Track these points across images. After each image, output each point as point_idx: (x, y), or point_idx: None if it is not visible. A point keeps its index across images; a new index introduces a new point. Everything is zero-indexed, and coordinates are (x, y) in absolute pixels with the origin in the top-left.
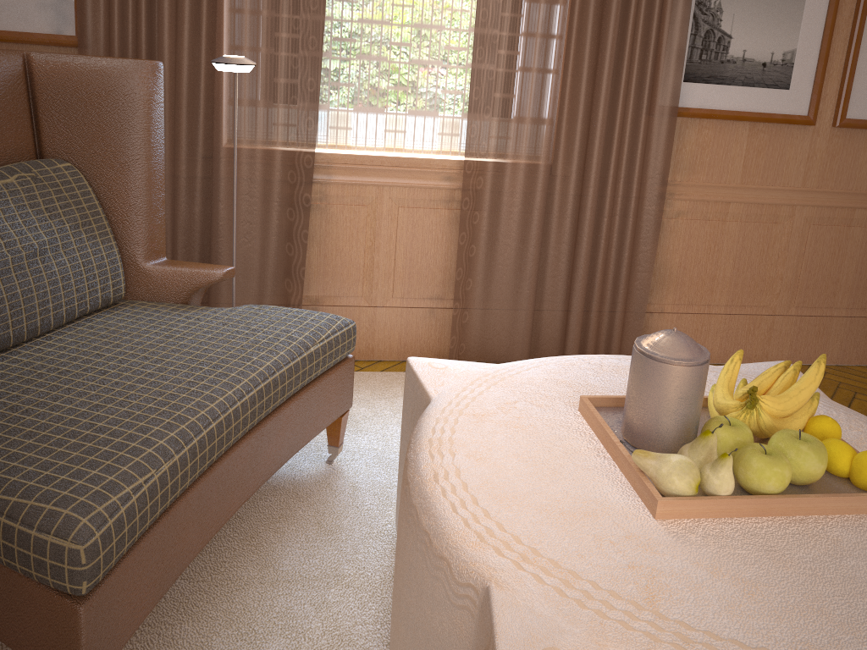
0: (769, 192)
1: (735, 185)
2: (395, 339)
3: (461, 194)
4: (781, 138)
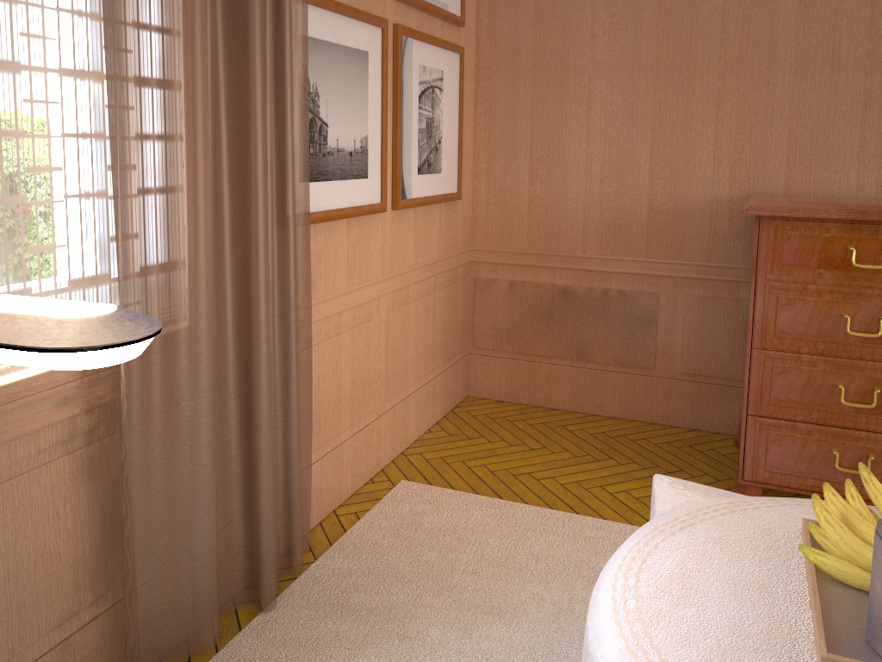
0: (365, 290)
1: (345, 291)
2: None
3: (85, 419)
4: (366, 230)
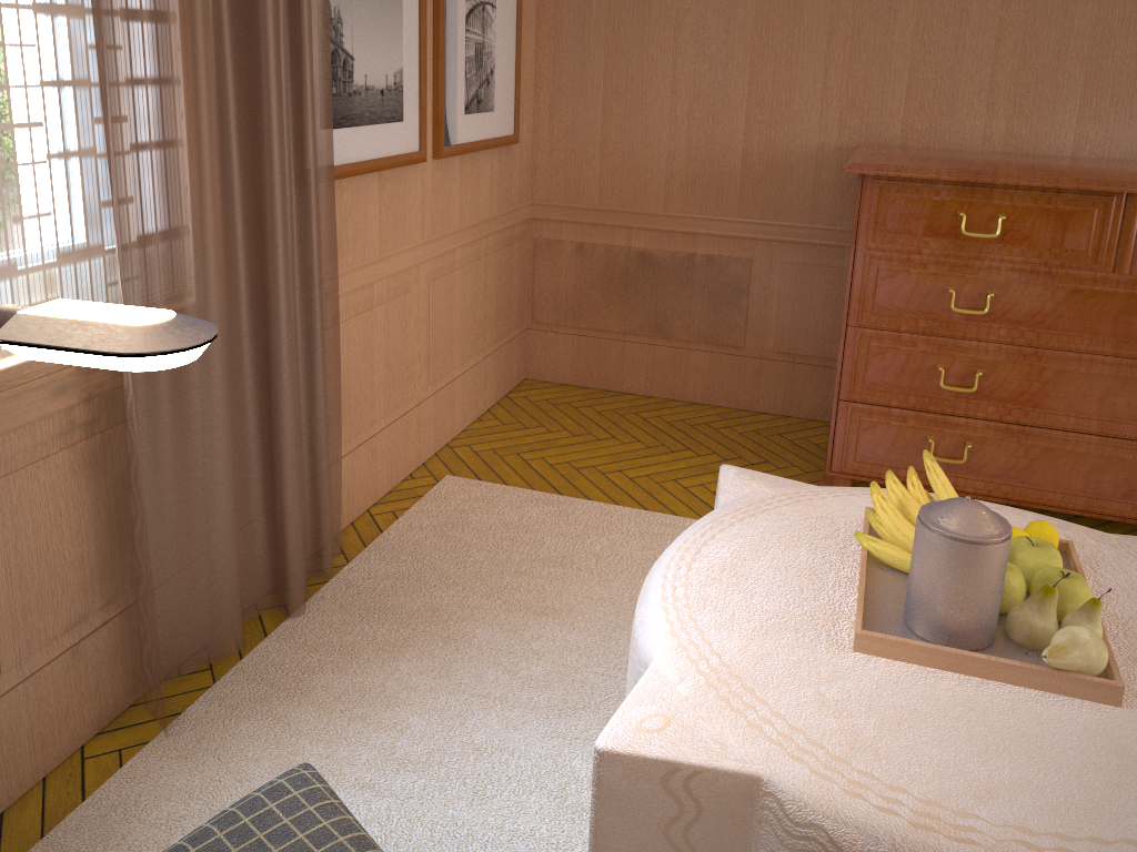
0: (401, 256)
1: (377, 258)
2: (25, 749)
3: (84, 409)
4: (402, 184)
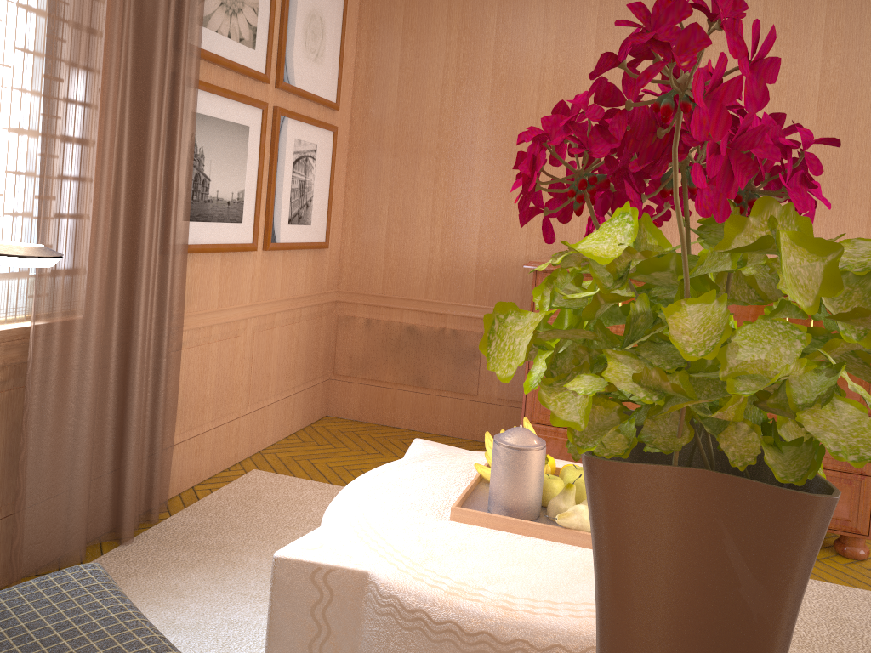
0: (233, 311)
1: (215, 309)
2: None
3: None
4: (238, 263)
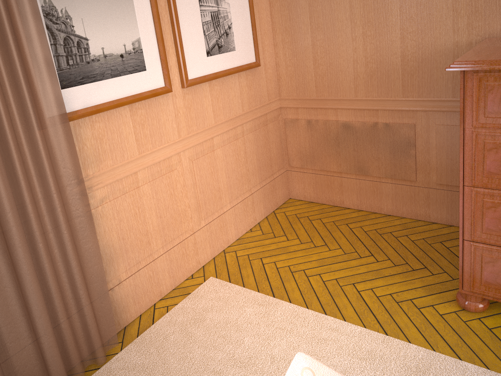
0: (160, 151)
1: (136, 157)
2: None
3: None
4: (153, 108)
